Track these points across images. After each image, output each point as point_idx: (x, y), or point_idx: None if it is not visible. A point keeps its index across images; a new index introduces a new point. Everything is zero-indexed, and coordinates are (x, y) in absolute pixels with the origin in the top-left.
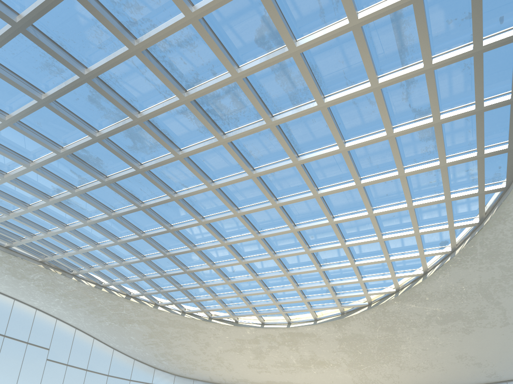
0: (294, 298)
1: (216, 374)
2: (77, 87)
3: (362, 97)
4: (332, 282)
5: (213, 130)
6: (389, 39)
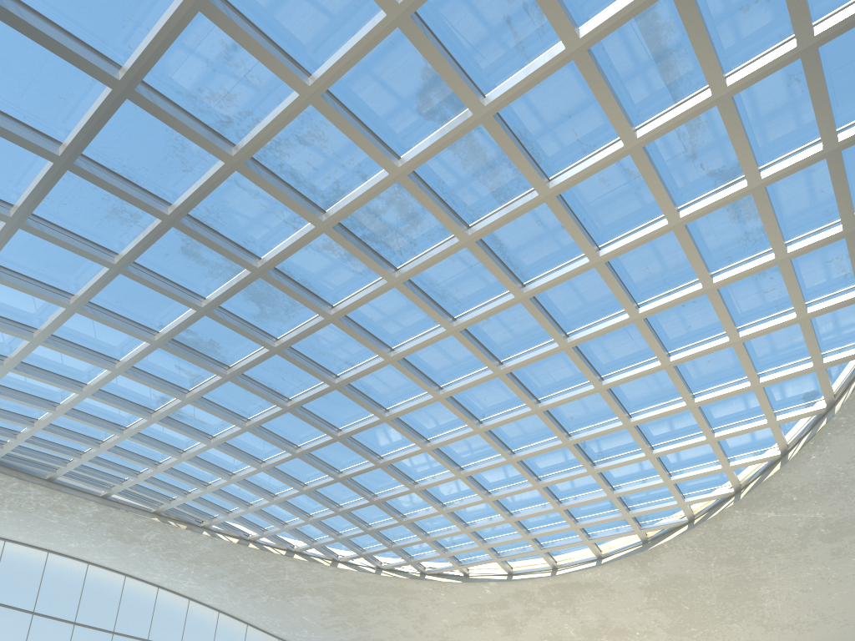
0: (558, 524)
1: None
2: (161, 236)
3: (615, 168)
4: (618, 490)
5: (376, 267)
6: (642, 62)
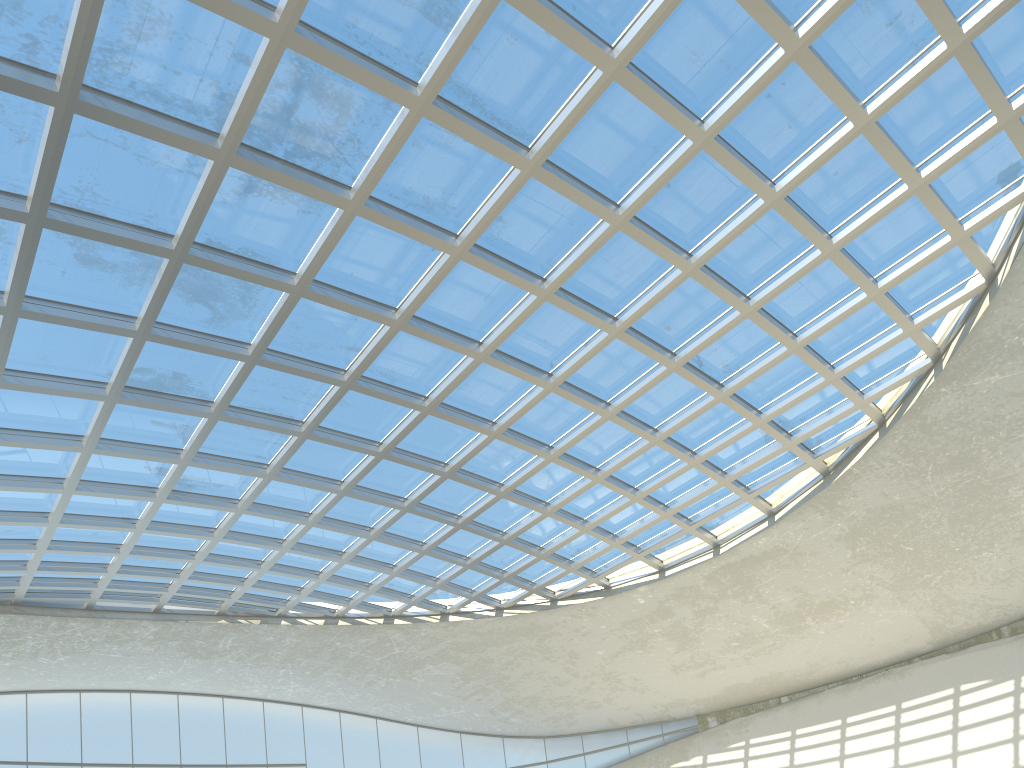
0: (702, 486)
1: (618, 709)
2: (37, 246)
3: None
4: (766, 412)
5: (319, 193)
6: None
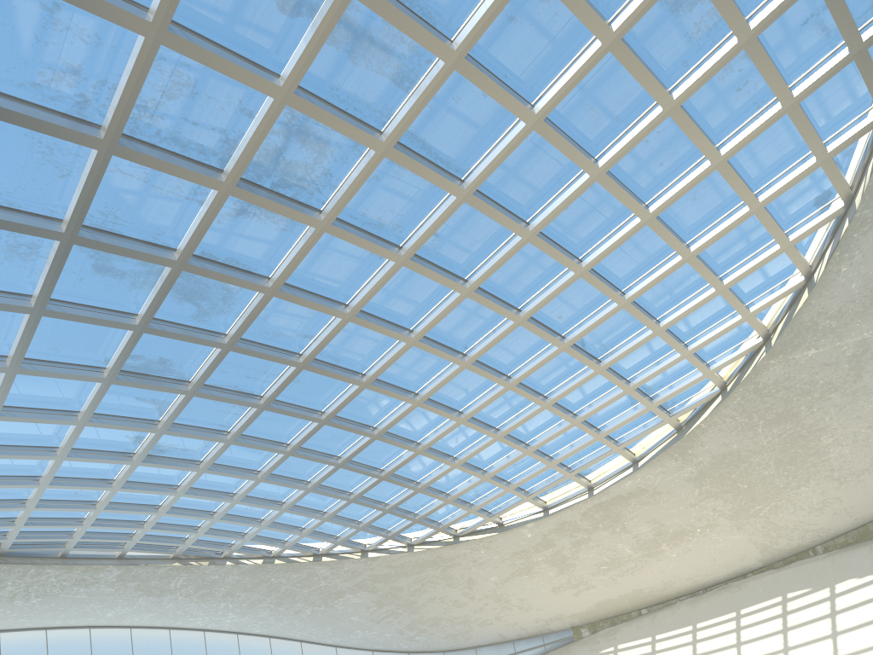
0: (580, 440)
1: (507, 625)
2: (66, 259)
3: None
4: (634, 381)
5: (298, 215)
6: None
